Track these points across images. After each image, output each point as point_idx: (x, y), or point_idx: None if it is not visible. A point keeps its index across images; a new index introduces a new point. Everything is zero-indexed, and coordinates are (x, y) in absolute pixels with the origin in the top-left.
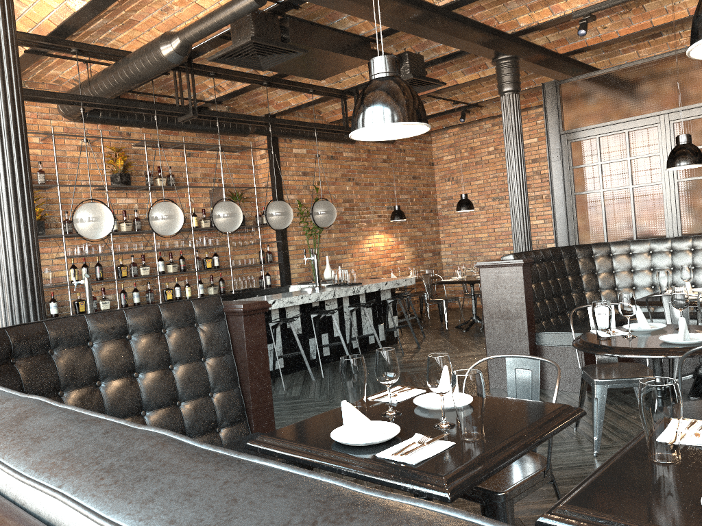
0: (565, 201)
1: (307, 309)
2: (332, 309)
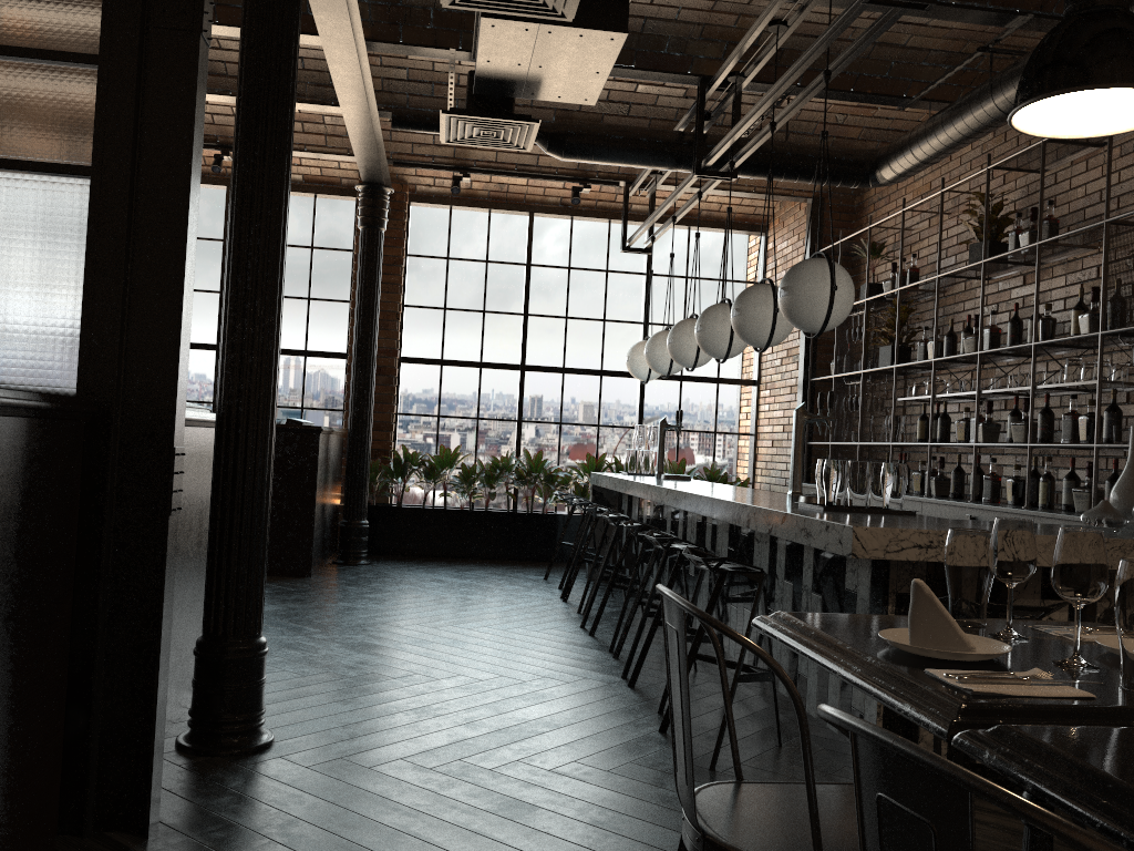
0: (132, 206)
1: (735, 534)
2: (761, 555)
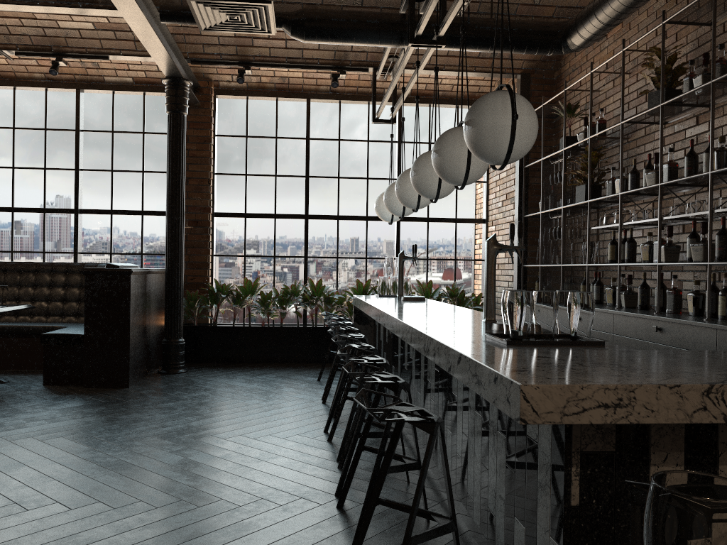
0: None
1: None
2: (457, 381)
